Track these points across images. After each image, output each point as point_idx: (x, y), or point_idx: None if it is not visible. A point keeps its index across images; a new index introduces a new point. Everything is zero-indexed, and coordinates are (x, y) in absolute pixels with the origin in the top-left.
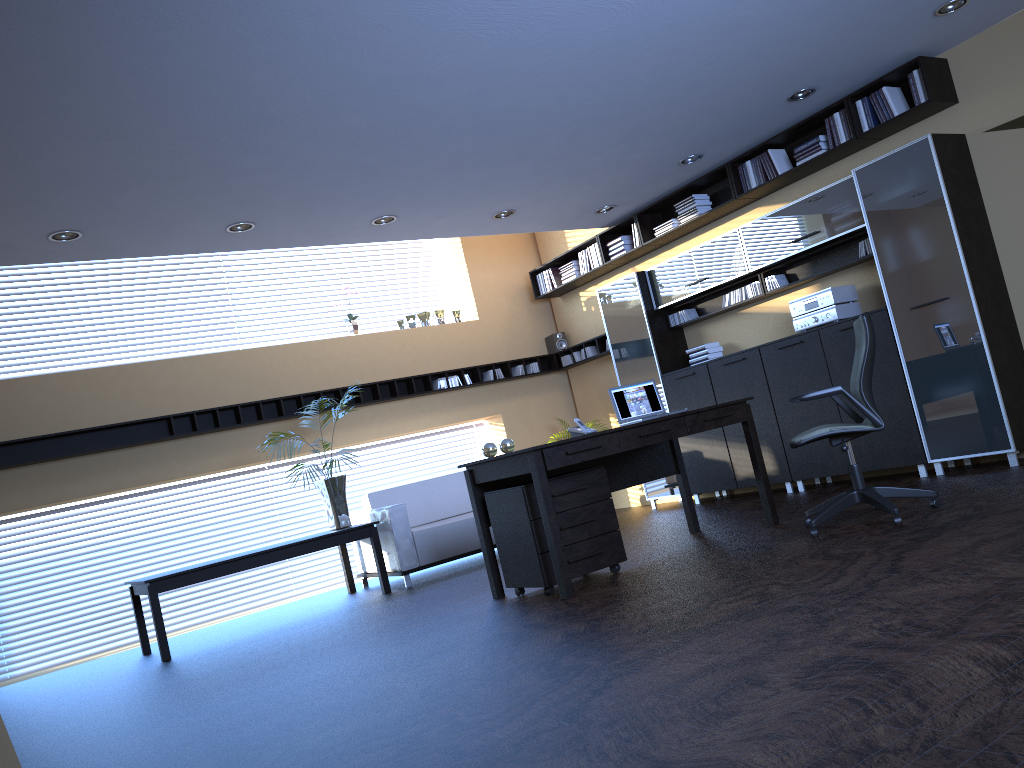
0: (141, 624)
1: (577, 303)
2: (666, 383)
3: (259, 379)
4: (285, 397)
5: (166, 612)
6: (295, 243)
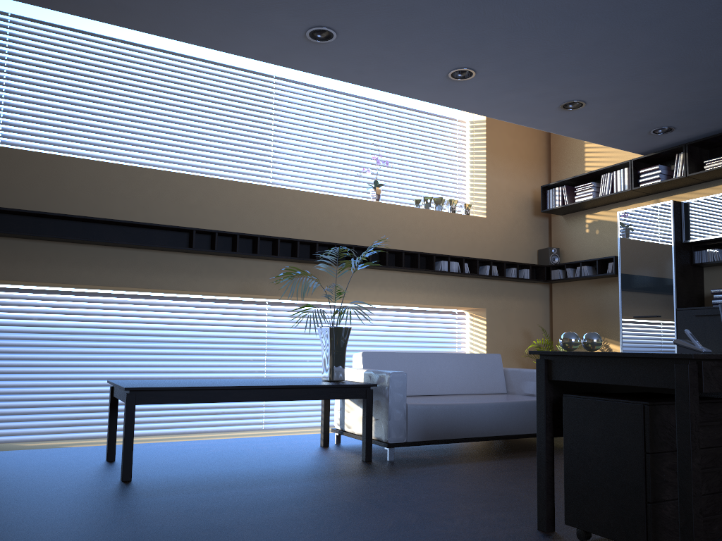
0: (112, 428)
1: (580, 224)
2: (681, 317)
3: (282, 218)
4: (302, 240)
5: (142, 415)
6: (363, 79)
